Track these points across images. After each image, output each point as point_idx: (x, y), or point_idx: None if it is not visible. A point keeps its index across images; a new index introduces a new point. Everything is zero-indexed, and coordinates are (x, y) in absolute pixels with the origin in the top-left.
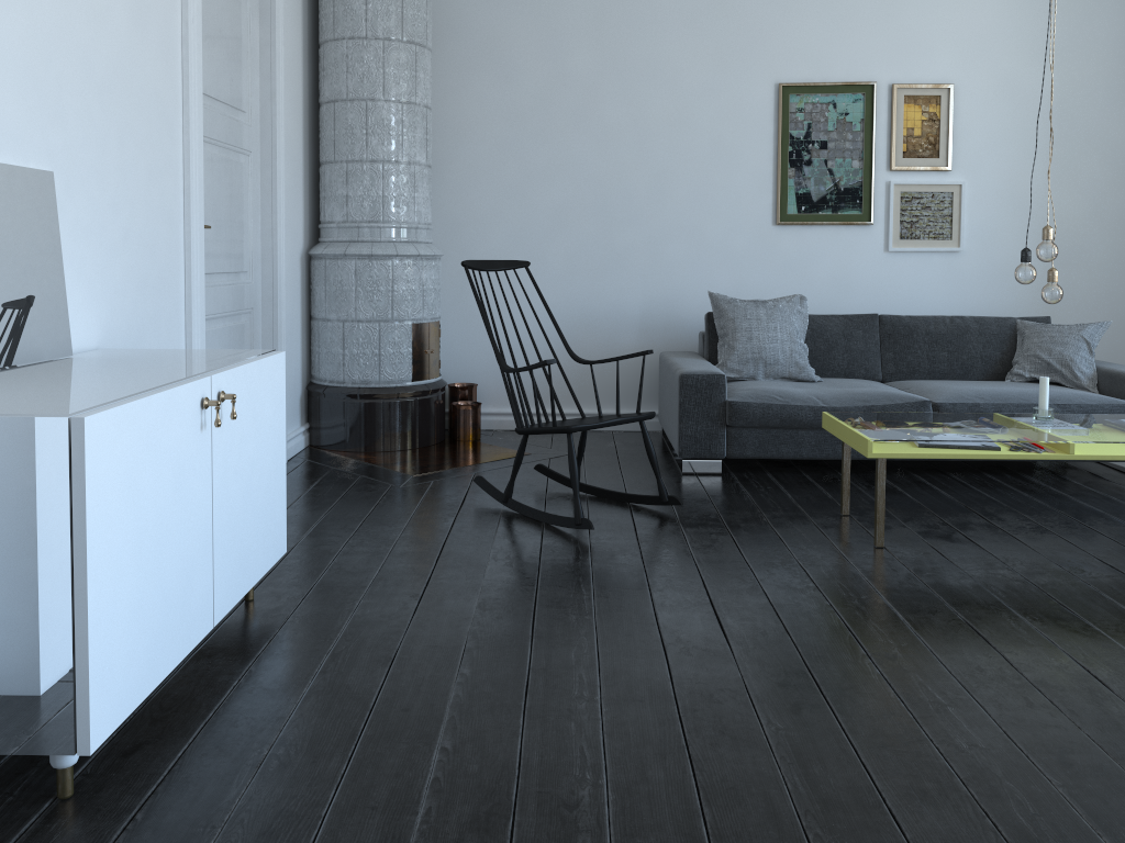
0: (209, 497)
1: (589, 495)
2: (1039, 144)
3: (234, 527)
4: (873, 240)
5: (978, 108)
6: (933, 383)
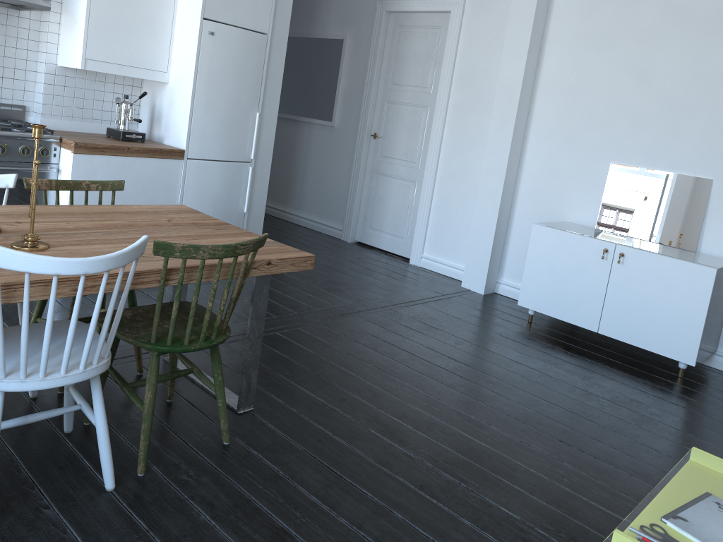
0: (603, 285)
1: None
2: None
3: (625, 310)
4: None
5: None
6: None
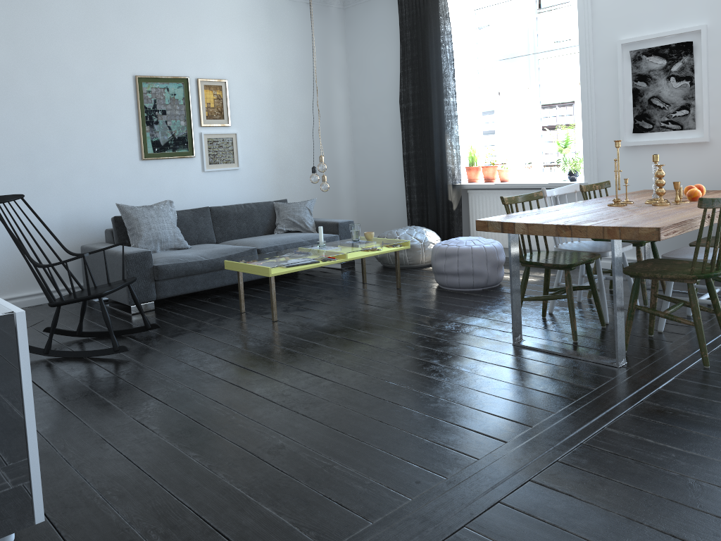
0: None
1: (92, 338)
2: (269, 112)
3: None
4: (196, 166)
5: (240, 92)
6: (246, 240)
